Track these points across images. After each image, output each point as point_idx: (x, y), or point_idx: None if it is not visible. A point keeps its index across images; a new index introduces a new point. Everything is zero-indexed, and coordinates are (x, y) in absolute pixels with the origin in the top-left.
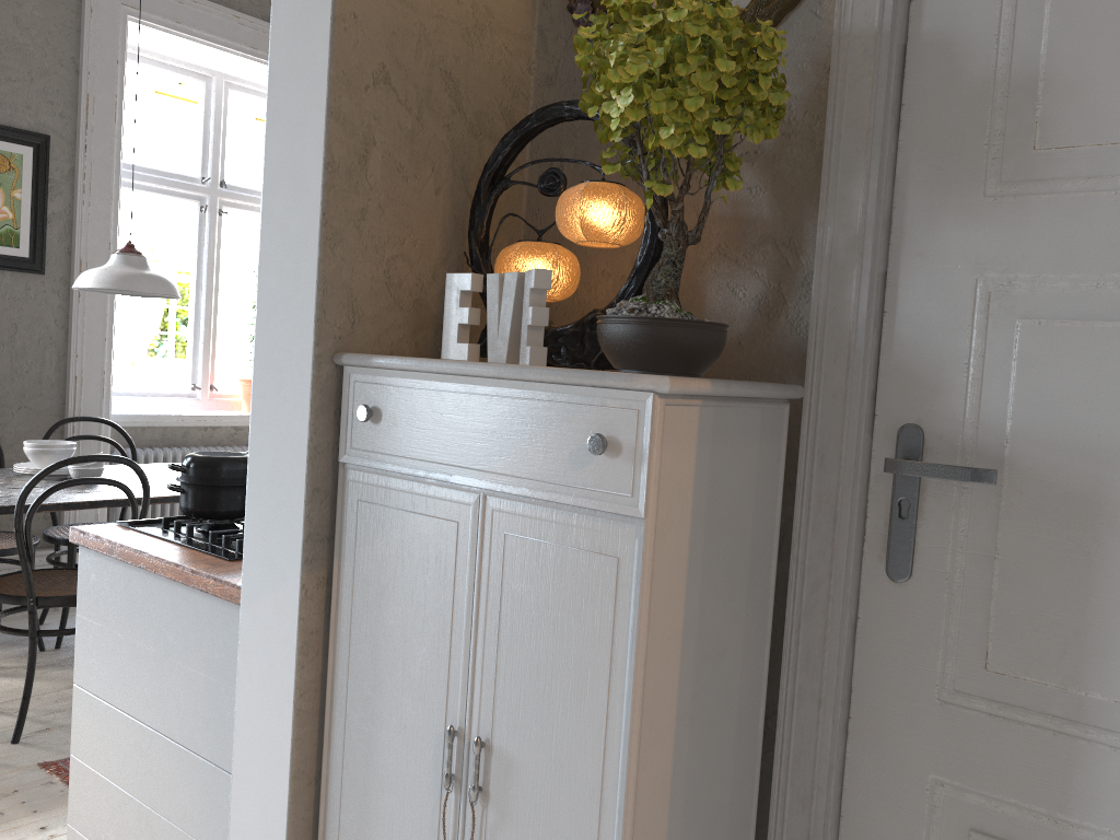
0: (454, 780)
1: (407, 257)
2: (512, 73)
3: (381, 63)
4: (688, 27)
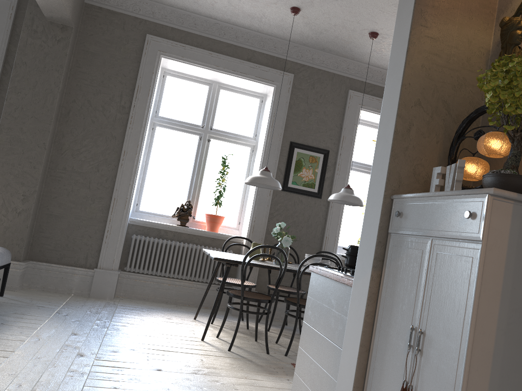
0: (411, 347)
1: (422, 165)
2: (473, 100)
3: (417, 98)
4: (517, 67)
